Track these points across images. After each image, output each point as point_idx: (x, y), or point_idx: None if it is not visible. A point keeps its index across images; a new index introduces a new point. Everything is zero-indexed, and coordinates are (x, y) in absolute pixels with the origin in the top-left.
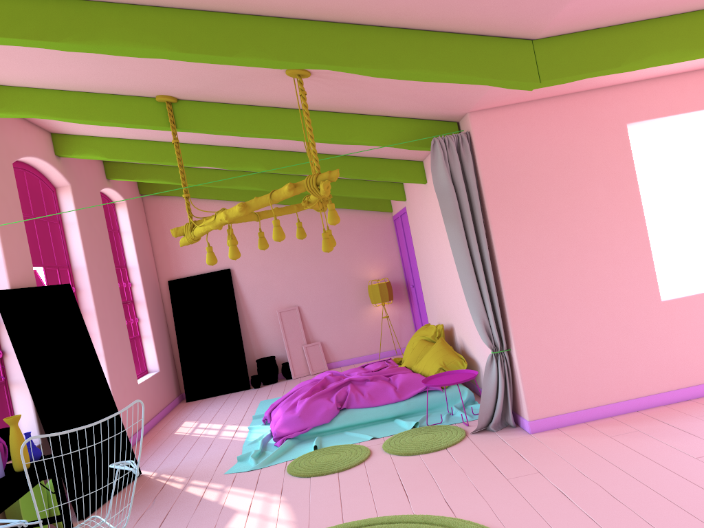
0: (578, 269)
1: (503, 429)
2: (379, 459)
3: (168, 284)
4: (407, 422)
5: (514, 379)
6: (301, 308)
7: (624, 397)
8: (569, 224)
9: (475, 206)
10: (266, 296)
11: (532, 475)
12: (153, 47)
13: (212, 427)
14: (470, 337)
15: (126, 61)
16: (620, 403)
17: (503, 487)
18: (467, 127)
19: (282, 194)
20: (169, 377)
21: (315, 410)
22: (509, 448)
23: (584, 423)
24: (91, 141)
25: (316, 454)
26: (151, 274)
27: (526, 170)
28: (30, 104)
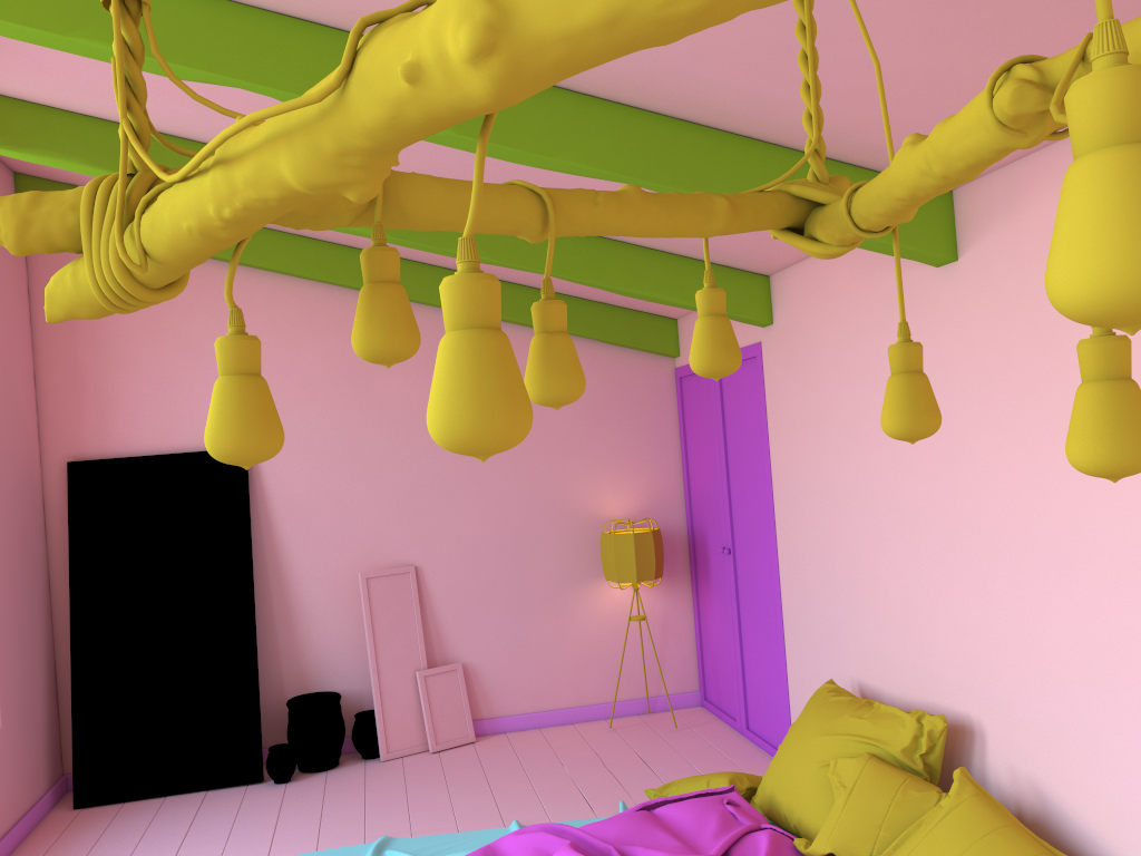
0: None
1: None
2: None
3: (68, 471)
4: None
5: None
6: (422, 572)
7: None
8: None
9: None
10: (334, 532)
11: None
12: None
13: None
14: (1133, 811)
15: None
16: None
17: None
18: None
19: None
20: (31, 738)
21: None
22: None
23: None
24: None
25: None
26: (19, 439)
27: None
28: None
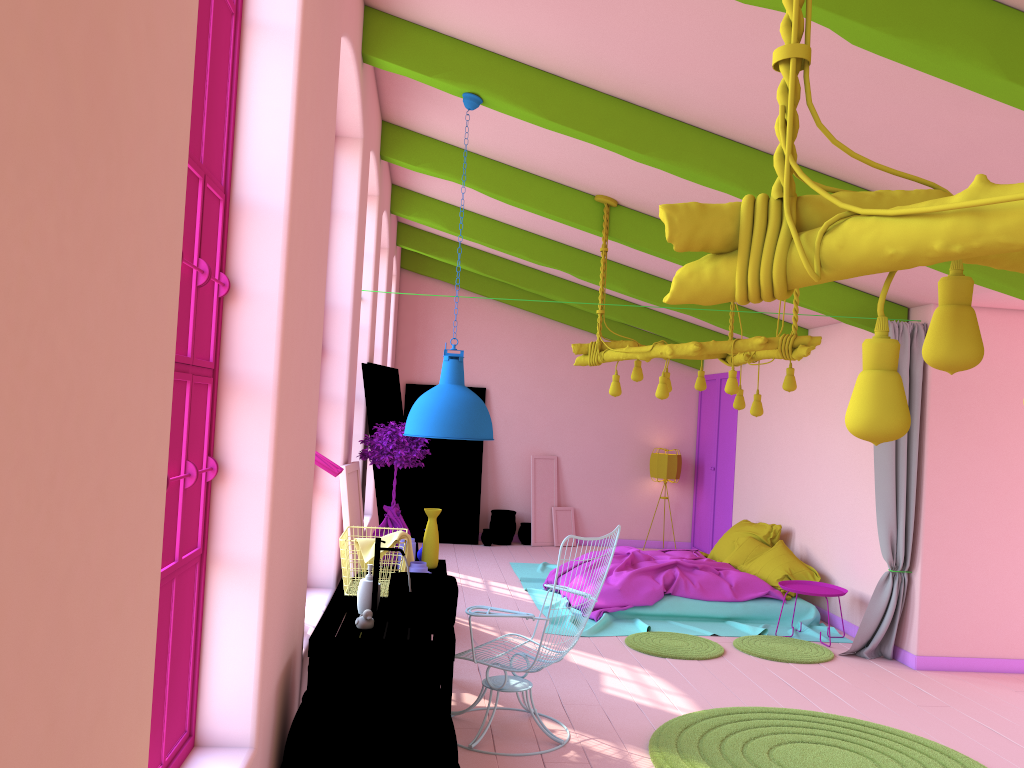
0: (1007, 503)
1: (877, 658)
2: (739, 657)
3: (405, 387)
4: (750, 626)
5: (905, 605)
6: (560, 460)
7: (1022, 655)
8: (1009, 452)
9: (914, 406)
10: (520, 434)
11: (944, 707)
12: (729, 183)
13: (470, 579)
14: (827, 548)
15: (623, 164)
16: (1017, 661)
17: (917, 712)
18: (924, 318)
19: (748, 346)
20: None
21: (637, 587)
22: (898, 678)
23: (975, 672)
24: (435, 205)
25: (653, 635)
26: None
27: (979, 382)
28: (457, 166)
